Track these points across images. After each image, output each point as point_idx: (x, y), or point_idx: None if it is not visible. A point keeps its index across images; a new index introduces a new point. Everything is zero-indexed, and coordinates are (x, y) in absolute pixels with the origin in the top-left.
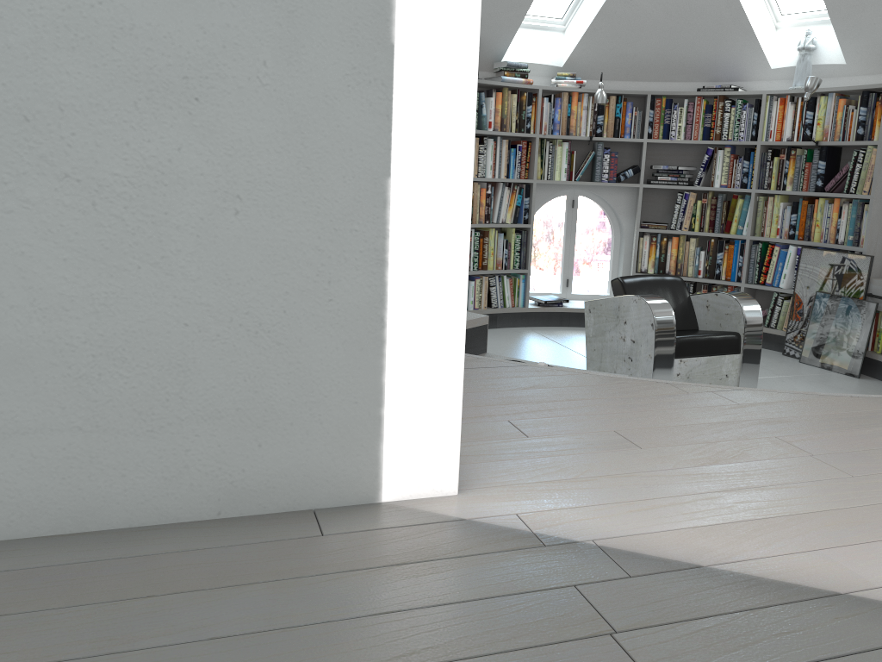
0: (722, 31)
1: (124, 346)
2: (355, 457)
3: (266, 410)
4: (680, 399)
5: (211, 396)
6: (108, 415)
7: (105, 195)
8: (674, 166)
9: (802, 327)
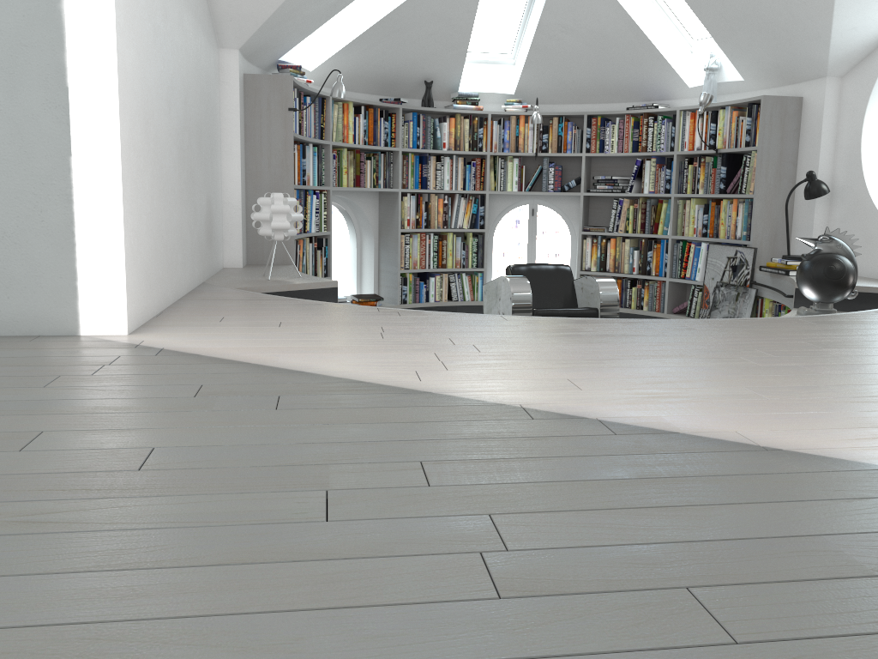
0: (638, 57)
1: None
2: (63, 308)
3: (11, 279)
4: (364, 313)
5: None
6: None
7: None
8: (609, 176)
9: (709, 314)
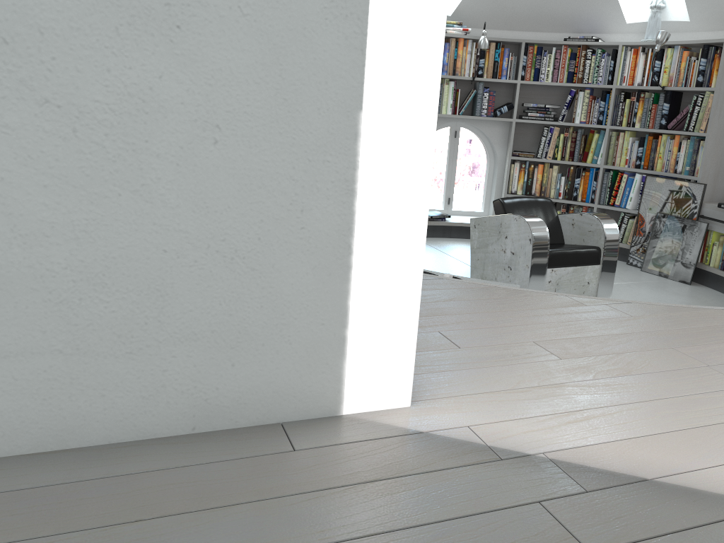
0: None
1: (104, 272)
2: (320, 374)
3: (240, 332)
4: (581, 311)
5: (188, 320)
6: (89, 338)
7: (86, 121)
8: (542, 104)
9: (644, 241)
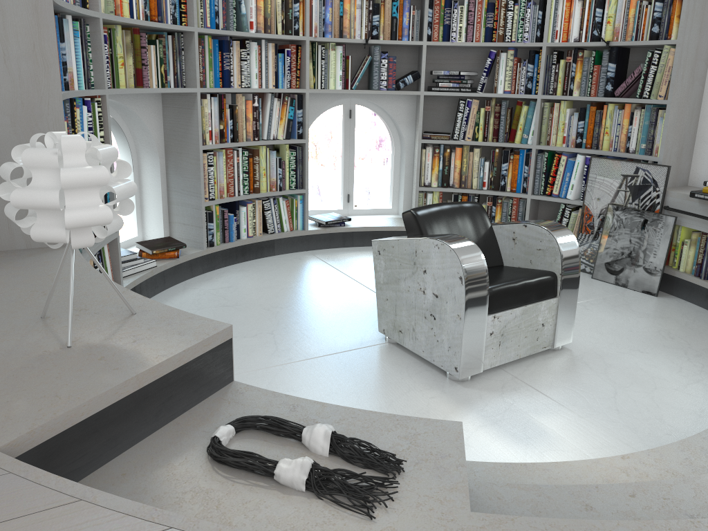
0: None
1: None
2: None
3: None
4: None
5: None
6: None
7: None
8: (456, 71)
9: (592, 240)
